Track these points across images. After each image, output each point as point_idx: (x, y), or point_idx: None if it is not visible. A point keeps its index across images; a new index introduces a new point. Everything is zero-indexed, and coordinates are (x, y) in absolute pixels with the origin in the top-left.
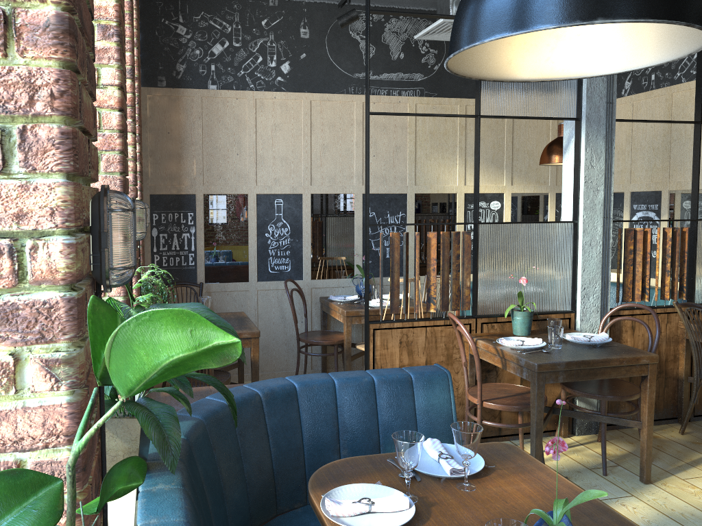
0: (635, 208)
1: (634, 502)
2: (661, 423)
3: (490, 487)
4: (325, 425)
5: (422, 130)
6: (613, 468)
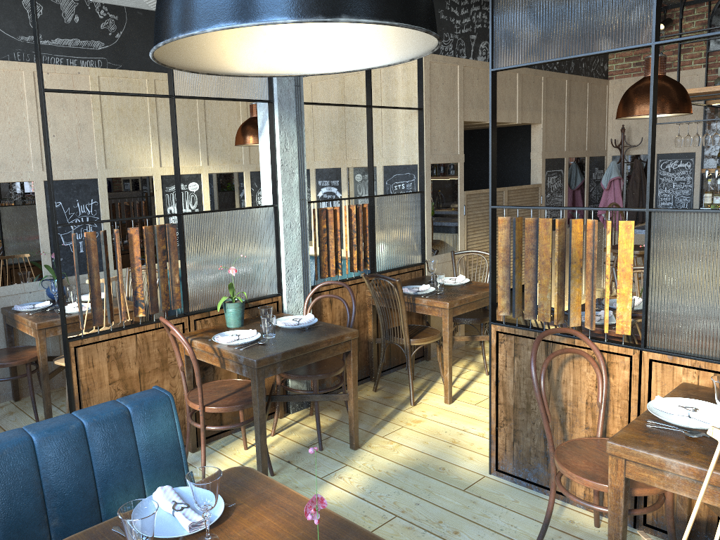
0: (320, 184)
1: (349, 471)
2: (358, 384)
3: (234, 533)
4: (26, 497)
5: (109, 106)
6: (327, 441)
